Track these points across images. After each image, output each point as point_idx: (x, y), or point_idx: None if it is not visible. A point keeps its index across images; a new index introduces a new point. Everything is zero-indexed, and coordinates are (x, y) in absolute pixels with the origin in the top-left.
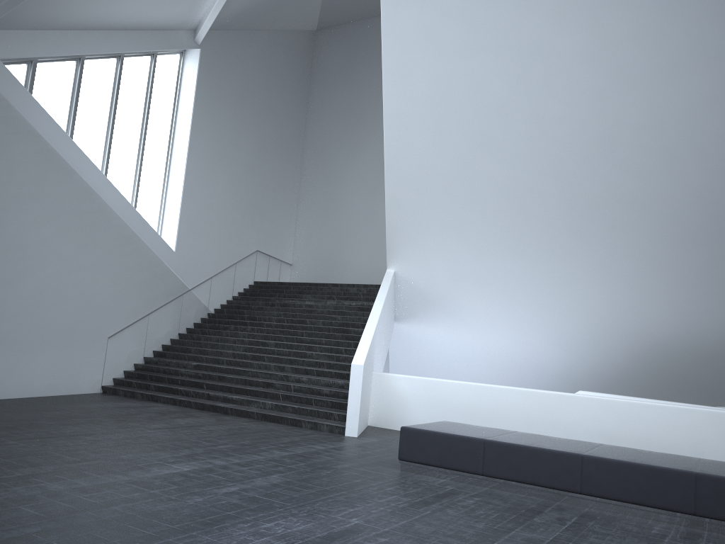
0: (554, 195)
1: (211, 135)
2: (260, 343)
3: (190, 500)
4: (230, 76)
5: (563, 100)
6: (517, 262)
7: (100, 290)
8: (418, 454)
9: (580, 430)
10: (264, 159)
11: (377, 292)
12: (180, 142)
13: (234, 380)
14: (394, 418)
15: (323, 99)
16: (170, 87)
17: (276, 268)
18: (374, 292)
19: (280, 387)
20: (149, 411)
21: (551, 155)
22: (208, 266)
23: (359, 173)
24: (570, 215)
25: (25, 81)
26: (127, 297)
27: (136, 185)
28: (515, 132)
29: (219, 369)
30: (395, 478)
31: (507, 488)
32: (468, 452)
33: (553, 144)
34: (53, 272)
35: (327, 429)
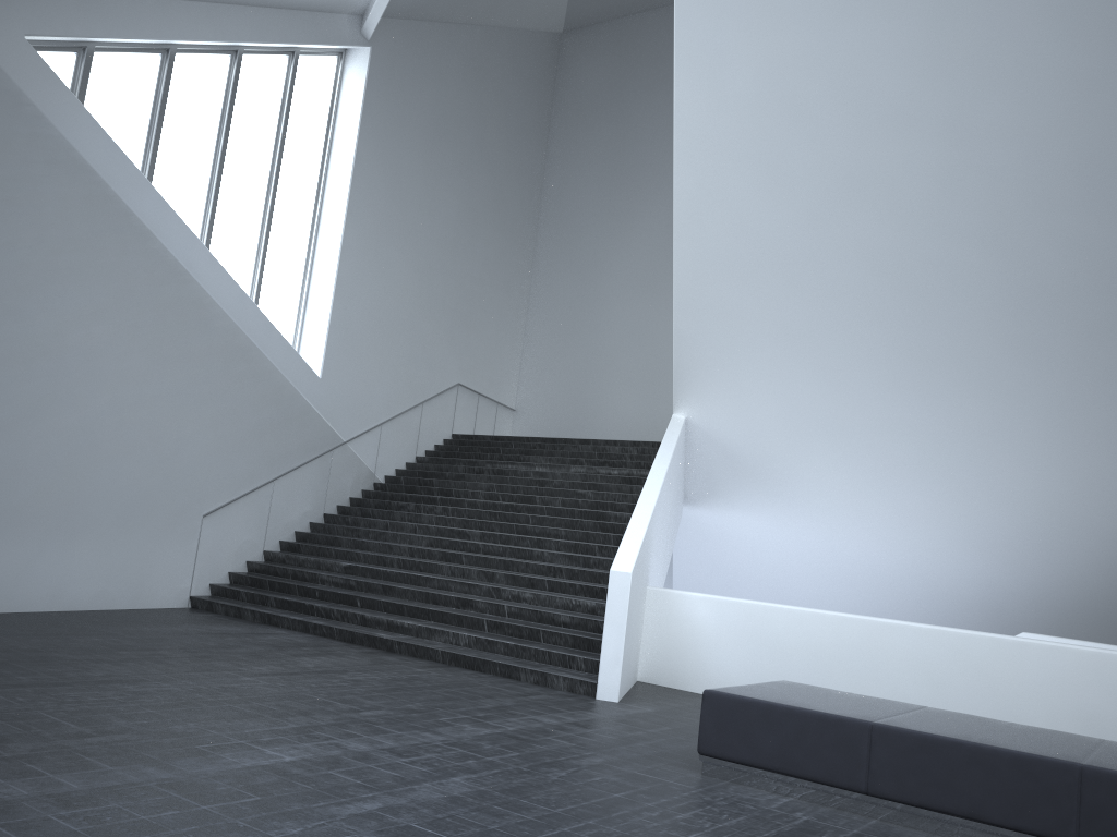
0: (983, 276)
1: (385, 190)
2: (457, 534)
3: (274, 831)
4: (419, 95)
5: (1011, 95)
6: (906, 401)
7: (190, 435)
8: (736, 745)
9: (1036, 706)
10: (473, 235)
11: (654, 455)
12: (334, 199)
13: (409, 594)
14: (684, 671)
15: (571, 143)
16: (320, 109)
17: (489, 415)
18: (649, 454)
19: (486, 609)
20: (257, 641)
21: (980, 202)
22: (376, 405)
23: (628, 261)
24: (1011, 314)
25: (72, 80)
26: (238, 450)
27: (260, 266)
28: (913, 160)
29: (385, 574)
30: (692, 792)
31: (919, 823)
32: (837, 747)
33: (985, 180)
34: (110, 401)
35: (564, 686)
